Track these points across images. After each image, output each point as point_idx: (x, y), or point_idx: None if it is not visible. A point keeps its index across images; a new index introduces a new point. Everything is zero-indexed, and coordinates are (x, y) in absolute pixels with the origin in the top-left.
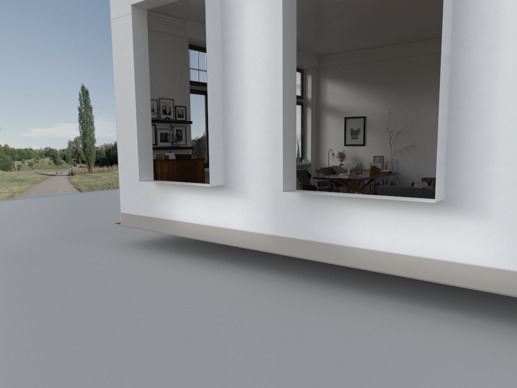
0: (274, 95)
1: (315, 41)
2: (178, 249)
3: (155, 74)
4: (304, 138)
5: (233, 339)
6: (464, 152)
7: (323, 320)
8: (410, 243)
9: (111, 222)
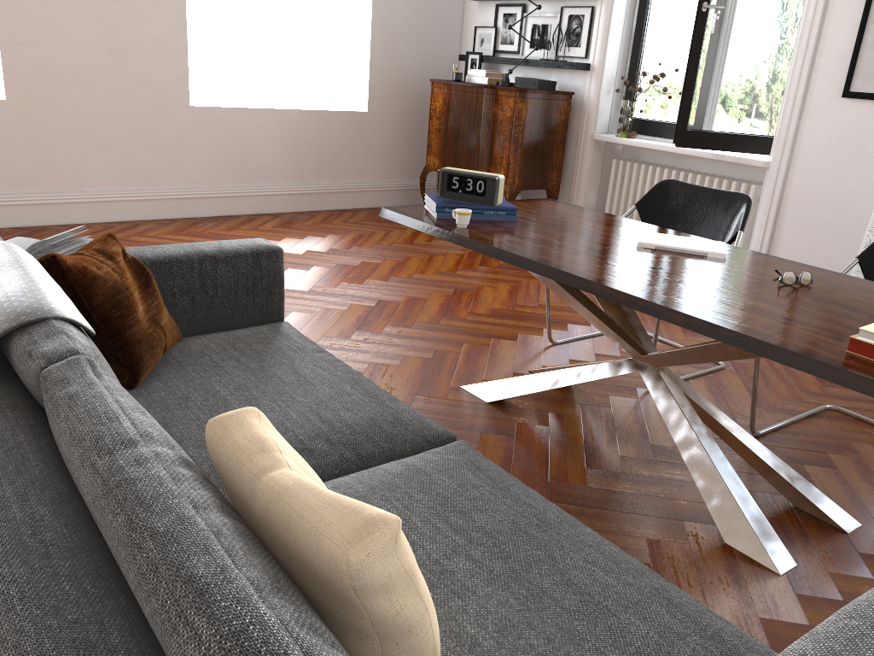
0: None
1: None
2: None
3: None
4: None
5: None
6: None
7: None
8: None
9: None
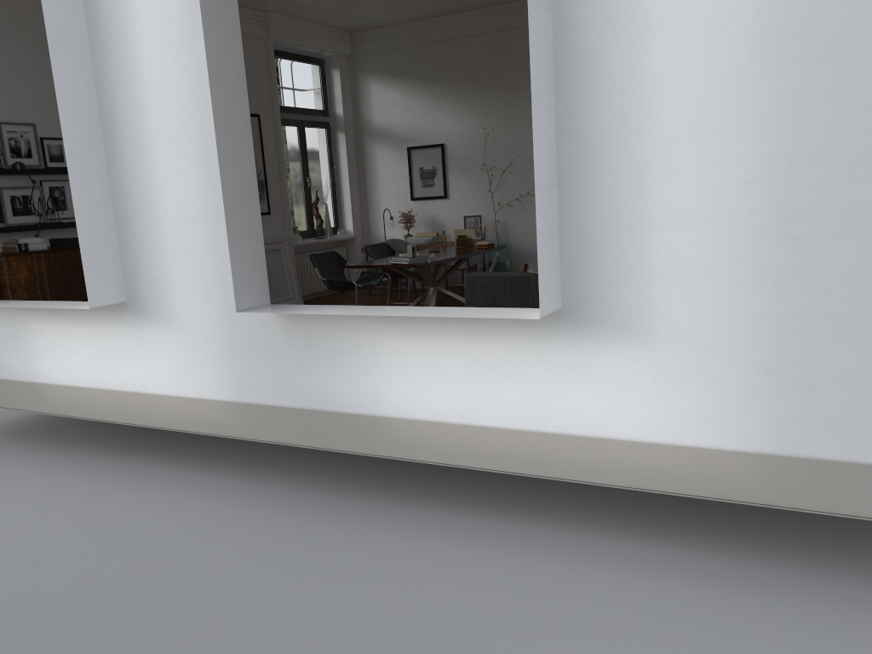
0: (204, 101)
1: (335, 1)
2: (66, 438)
3: None
4: (337, 191)
5: None
6: (594, 206)
7: (331, 590)
8: (503, 404)
9: None
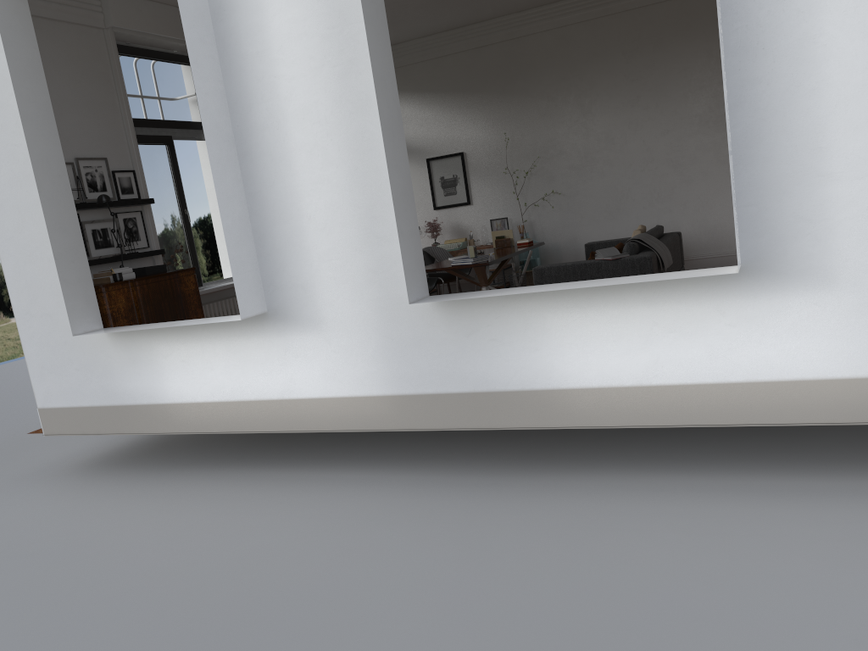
0: (350, 109)
1: None
2: (181, 460)
3: (57, 108)
4: None
5: (401, 644)
6: (771, 167)
7: (559, 549)
8: (683, 361)
9: (12, 430)
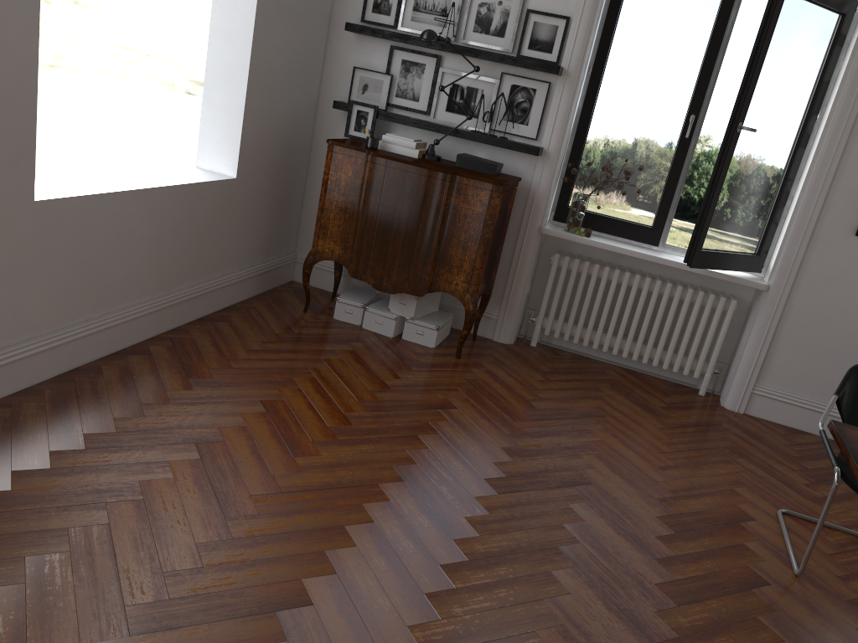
0: None
1: None
2: None
3: None
4: None
5: None
6: None
7: None
8: None
9: None
